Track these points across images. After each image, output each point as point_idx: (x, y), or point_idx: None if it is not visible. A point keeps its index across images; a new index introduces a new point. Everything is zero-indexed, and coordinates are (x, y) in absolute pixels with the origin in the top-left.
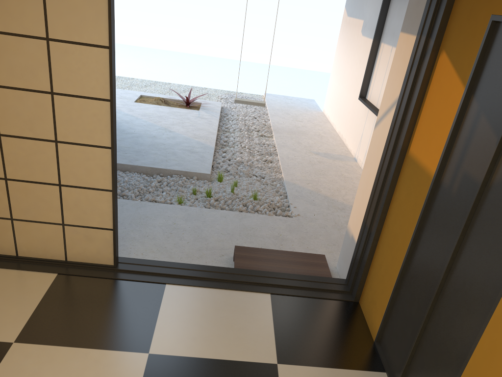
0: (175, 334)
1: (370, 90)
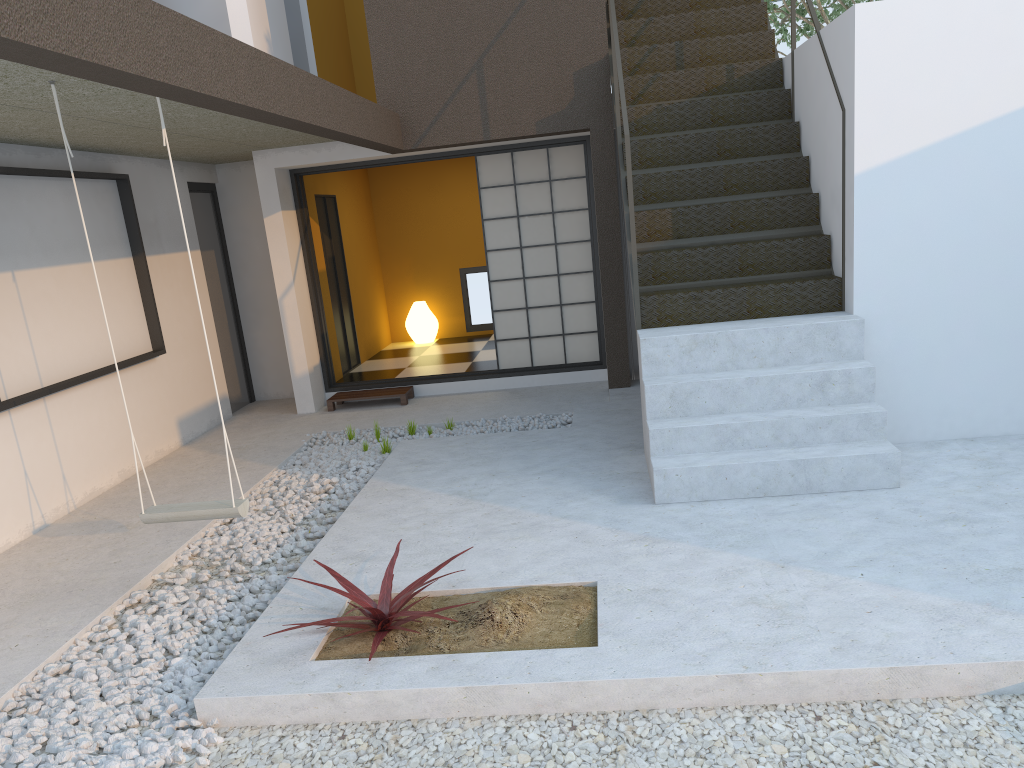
0: (458, 365)
1: None
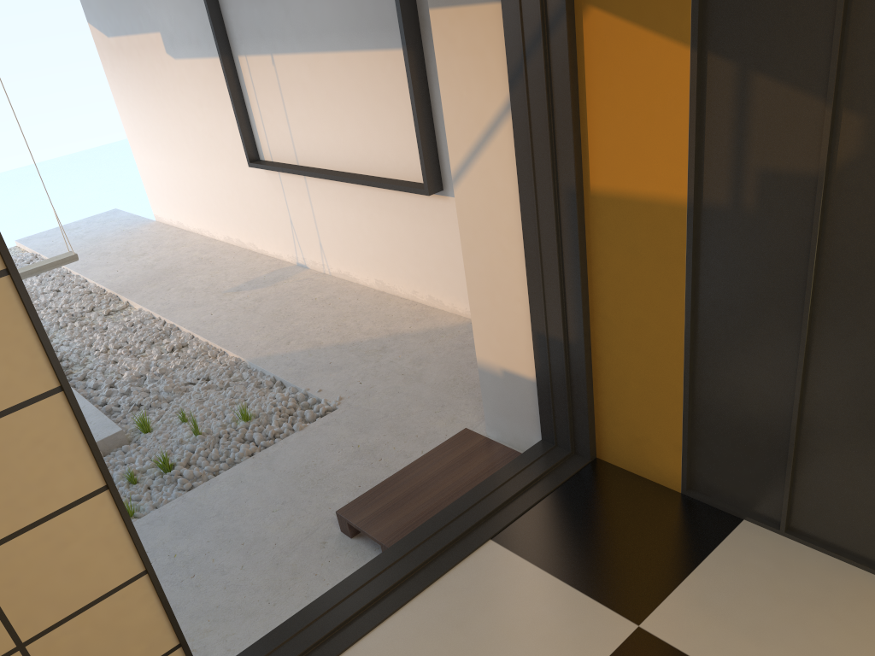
0: None
1: (263, 143)
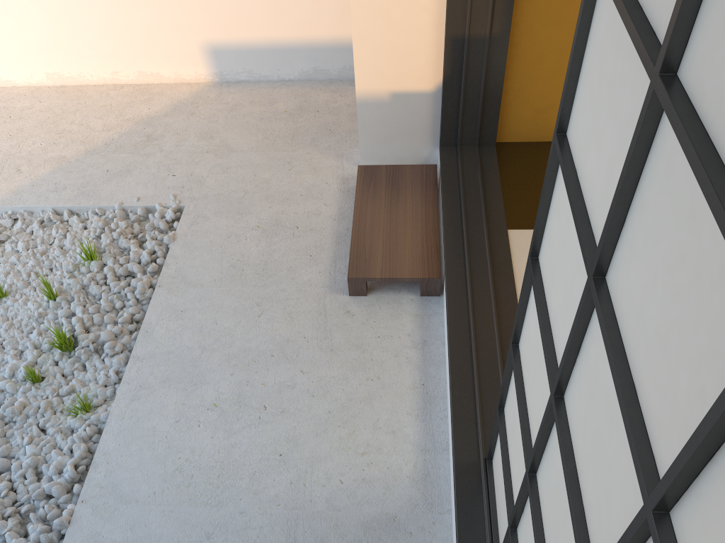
0: None
1: None
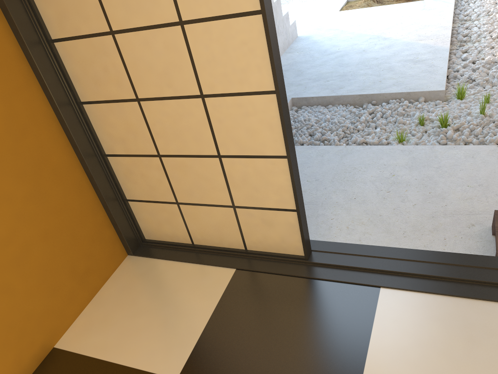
0: None
1: None
